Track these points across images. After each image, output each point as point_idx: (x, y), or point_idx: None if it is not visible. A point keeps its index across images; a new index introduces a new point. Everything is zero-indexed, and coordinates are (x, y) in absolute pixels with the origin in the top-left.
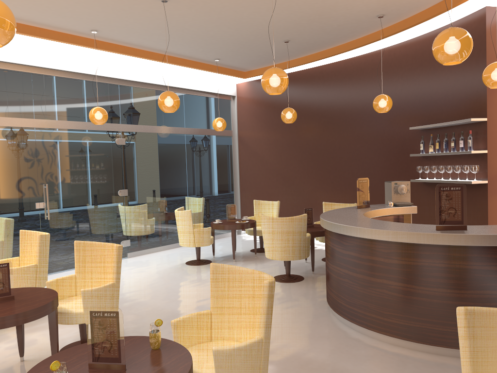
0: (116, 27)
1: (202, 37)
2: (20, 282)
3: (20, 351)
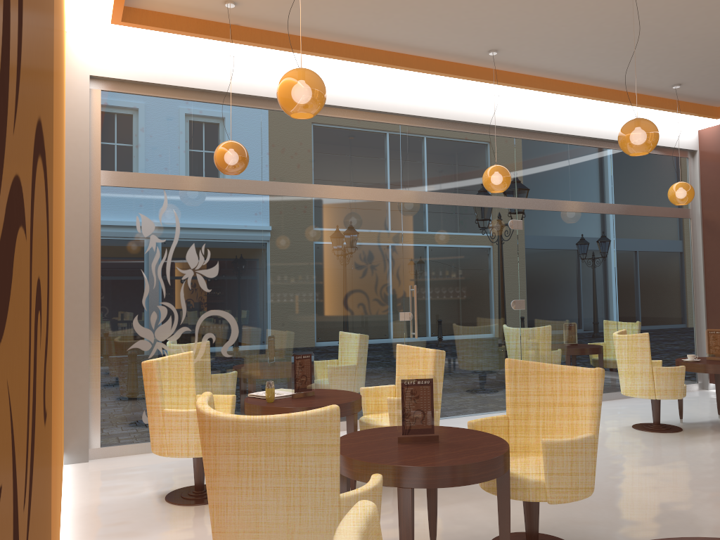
0: (528, 39)
1: (667, 41)
2: None
3: (431, 534)
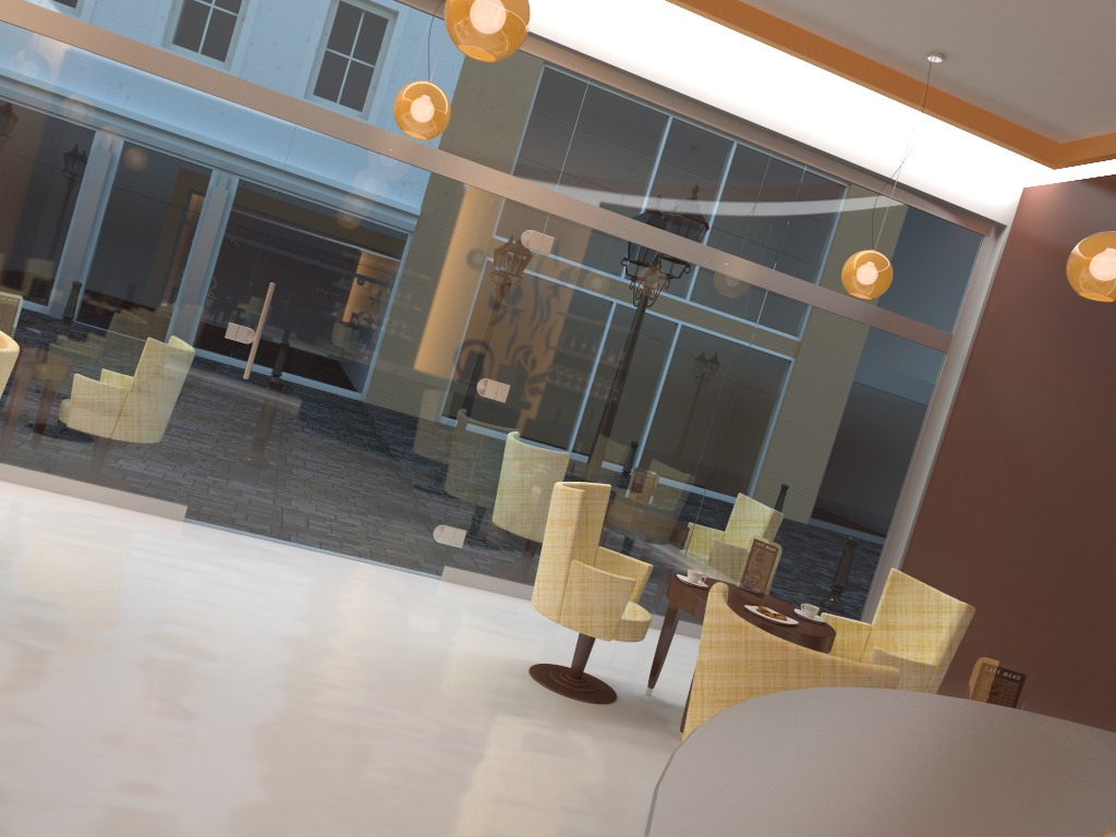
0: None
1: None
2: None
3: None
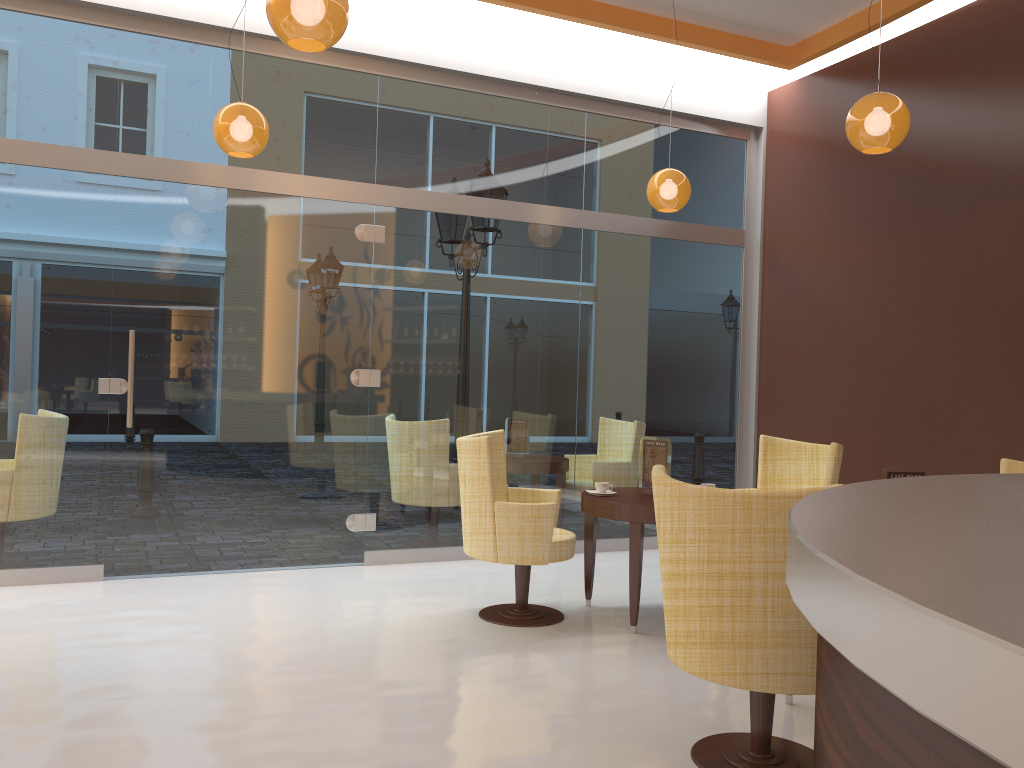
0: None
1: None
2: None
3: None
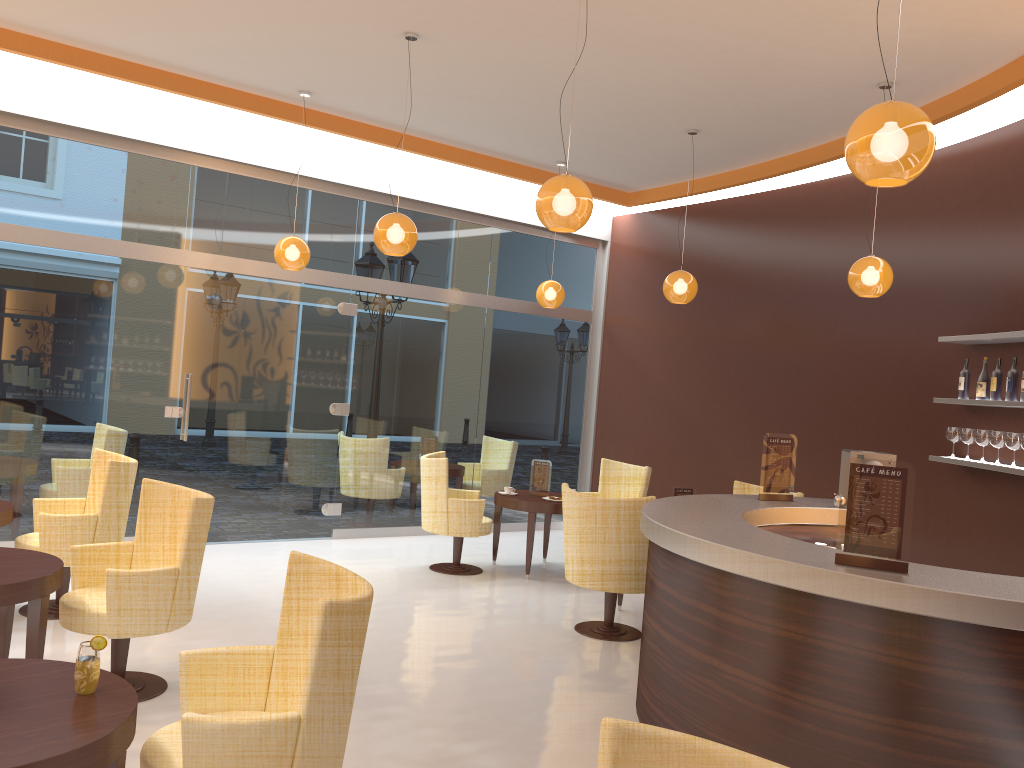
0: (342, 87)
1: (513, 115)
2: (61, 544)
3: None
